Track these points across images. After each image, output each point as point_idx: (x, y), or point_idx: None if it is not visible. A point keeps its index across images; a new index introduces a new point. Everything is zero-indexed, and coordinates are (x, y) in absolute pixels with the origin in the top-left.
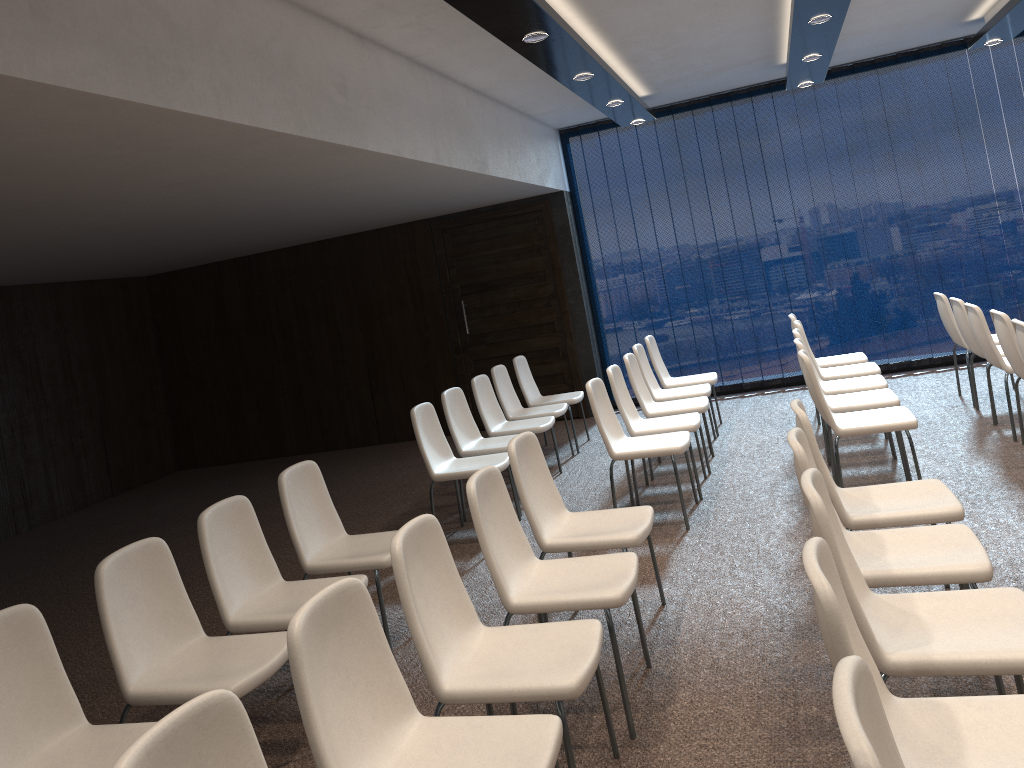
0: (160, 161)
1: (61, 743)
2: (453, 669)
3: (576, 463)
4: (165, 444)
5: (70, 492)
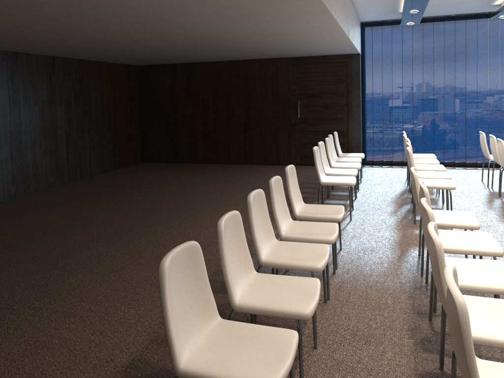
0: (248, 3)
1: (250, 279)
2: None
3: (363, 187)
4: (137, 149)
5: (98, 164)
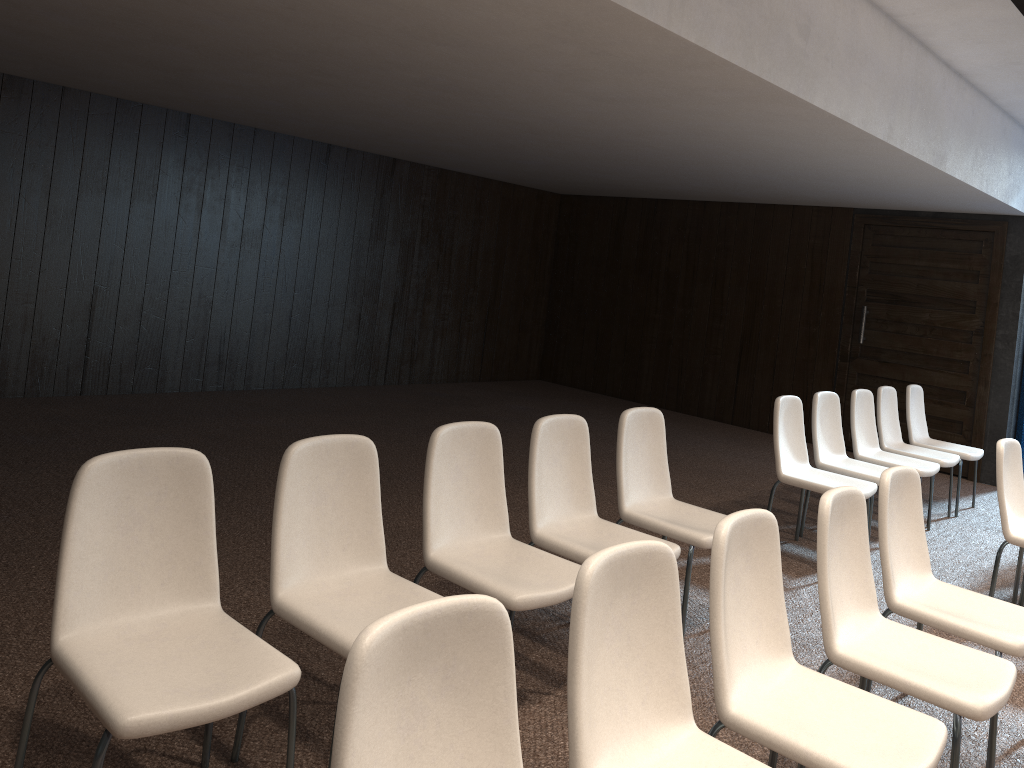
0: (598, 68)
1: (360, 575)
2: (746, 692)
3: (950, 526)
4: (534, 352)
5: (447, 364)
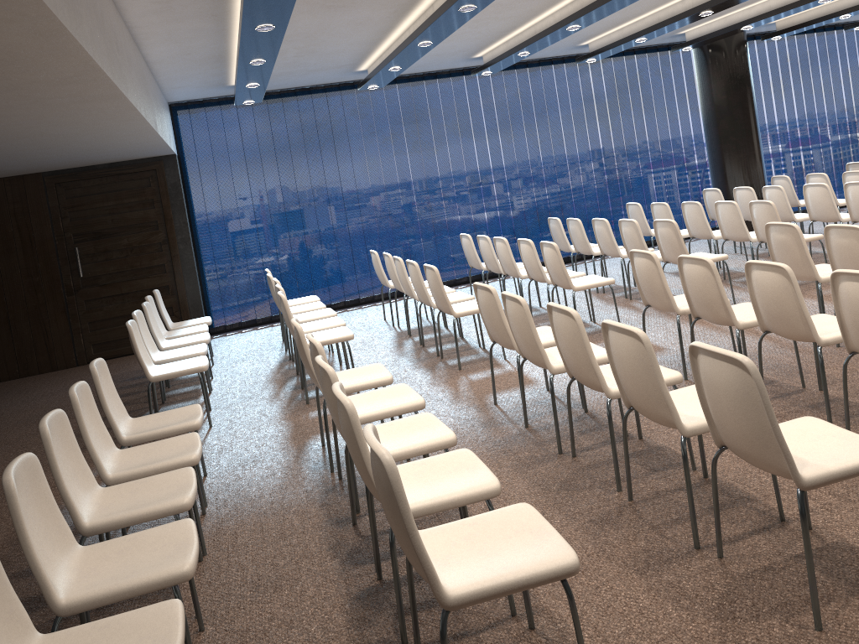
0: None
1: (74, 560)
2: None
3: (219, 371)
4: None
5: None
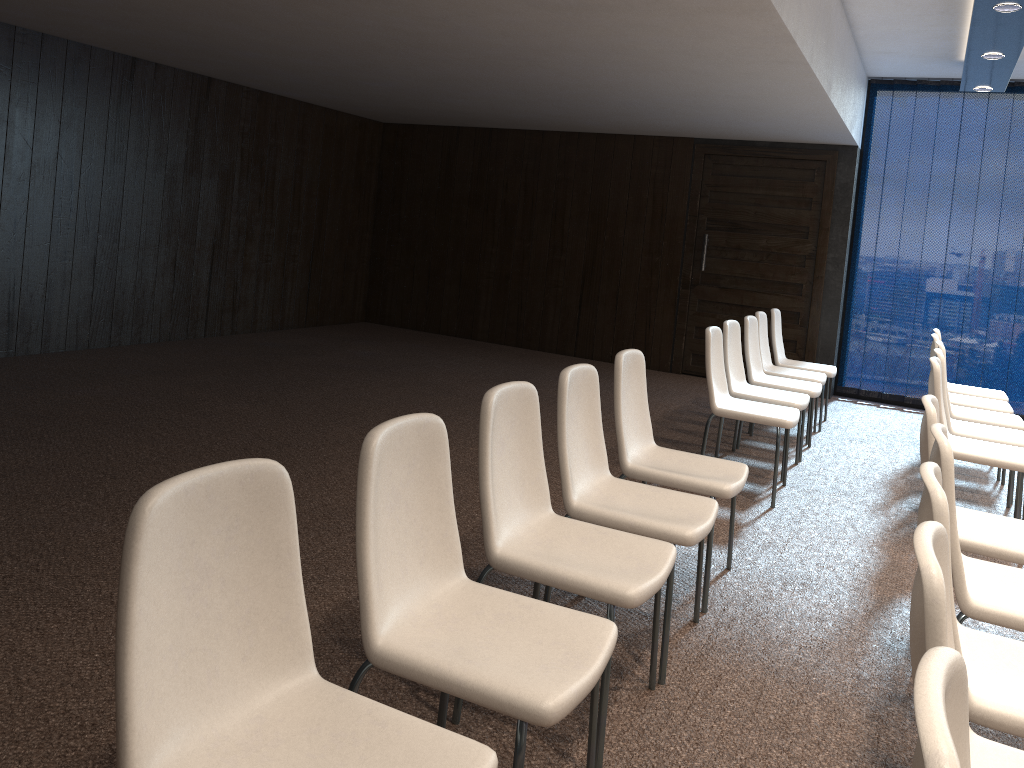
0: None
1: (443, 591)
2: None
3: (822, 441)
4: (359, 292)
5: (271, 311)
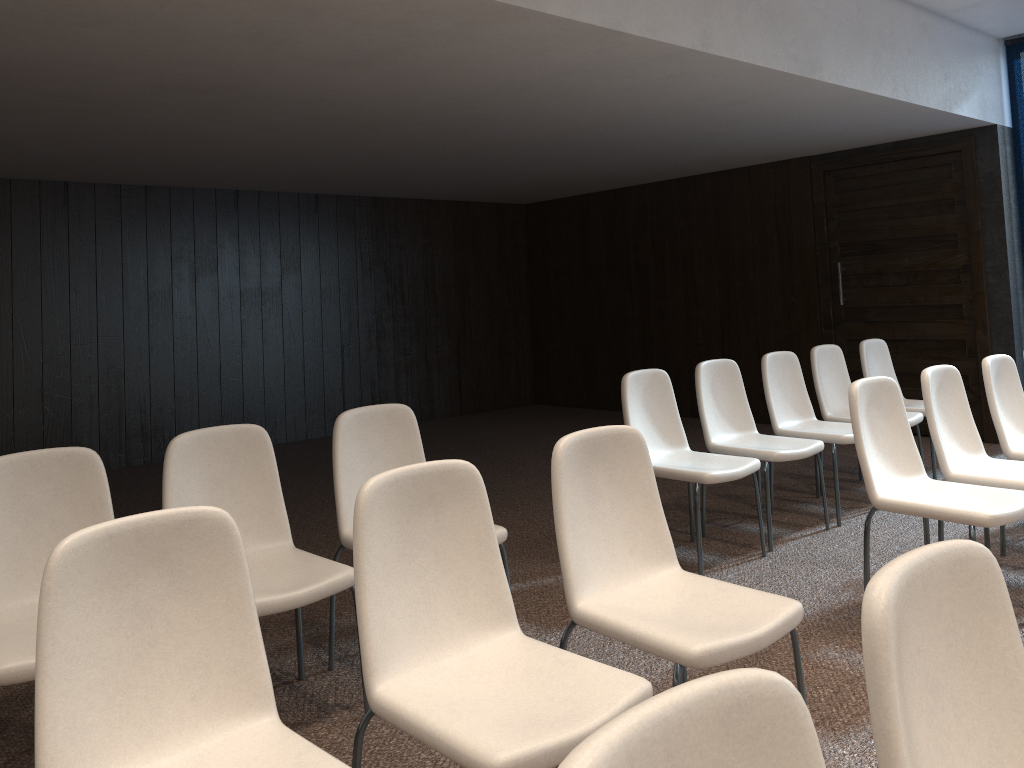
0: (268, 17)
1: None
2: None
3: None
4: (523, 375)
5: (418, 402)
